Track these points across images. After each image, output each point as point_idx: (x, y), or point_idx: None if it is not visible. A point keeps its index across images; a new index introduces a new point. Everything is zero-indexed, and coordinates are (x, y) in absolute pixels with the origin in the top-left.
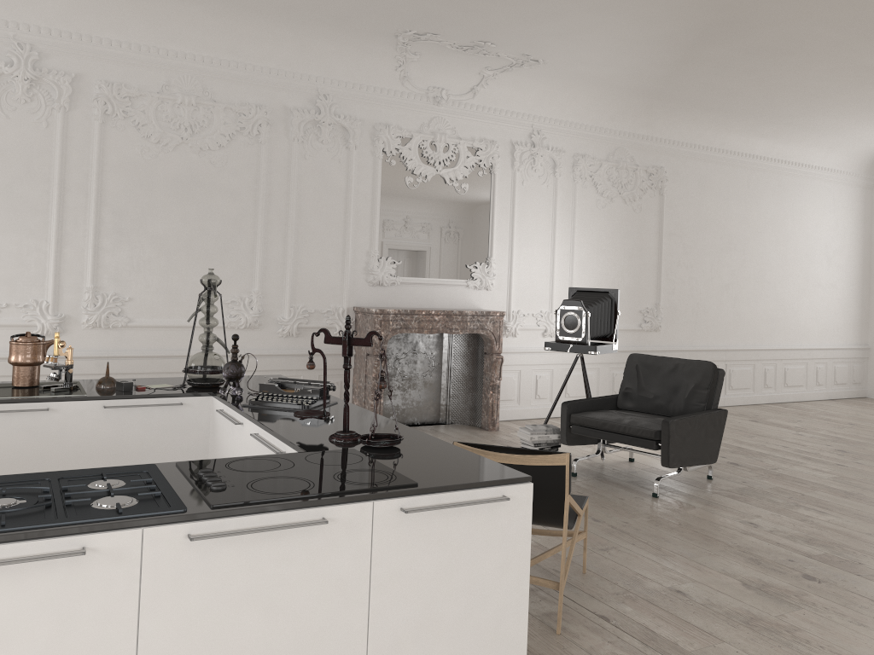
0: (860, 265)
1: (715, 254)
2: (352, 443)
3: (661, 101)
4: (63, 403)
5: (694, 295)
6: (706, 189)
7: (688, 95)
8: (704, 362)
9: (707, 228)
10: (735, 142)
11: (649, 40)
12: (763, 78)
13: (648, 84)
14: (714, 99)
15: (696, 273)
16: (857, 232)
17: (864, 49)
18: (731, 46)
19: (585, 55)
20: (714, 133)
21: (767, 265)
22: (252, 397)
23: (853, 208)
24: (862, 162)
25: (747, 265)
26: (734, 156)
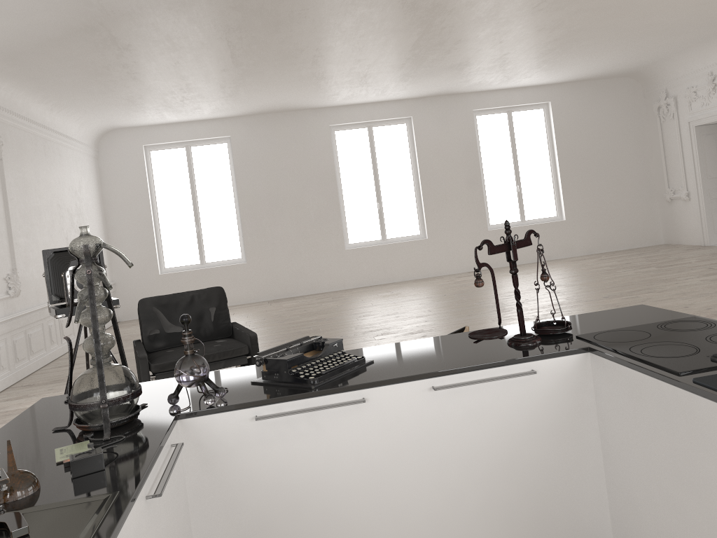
0: (102, 219)
1: (38, 216)
2: (547, 339)
3: (5, 64)
4: (127, 524)
5: (33, 256)
6: (24, 155)
7: (38, 62)
8: (215, 287)
9: (30, 192)
10: (35, 113)
11: (95, 1)
12: (123, 55)
13: (22, 44)
14: (55, 69)
15: (31, 235)
16: (97, 193)
17: (214, 45)
18: (145, 23)
19: (12, 0)
20: (25, 102)
21: (64, 224)
22: (242, 391)
23: (93, 174)
24: (94, 137)
25: (55, 225)
26: (35, 125)
